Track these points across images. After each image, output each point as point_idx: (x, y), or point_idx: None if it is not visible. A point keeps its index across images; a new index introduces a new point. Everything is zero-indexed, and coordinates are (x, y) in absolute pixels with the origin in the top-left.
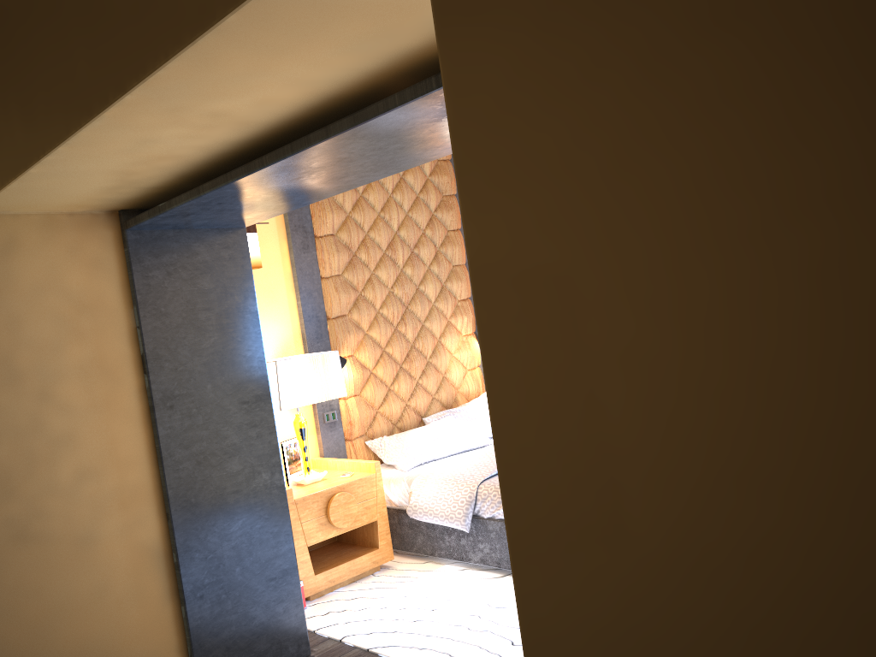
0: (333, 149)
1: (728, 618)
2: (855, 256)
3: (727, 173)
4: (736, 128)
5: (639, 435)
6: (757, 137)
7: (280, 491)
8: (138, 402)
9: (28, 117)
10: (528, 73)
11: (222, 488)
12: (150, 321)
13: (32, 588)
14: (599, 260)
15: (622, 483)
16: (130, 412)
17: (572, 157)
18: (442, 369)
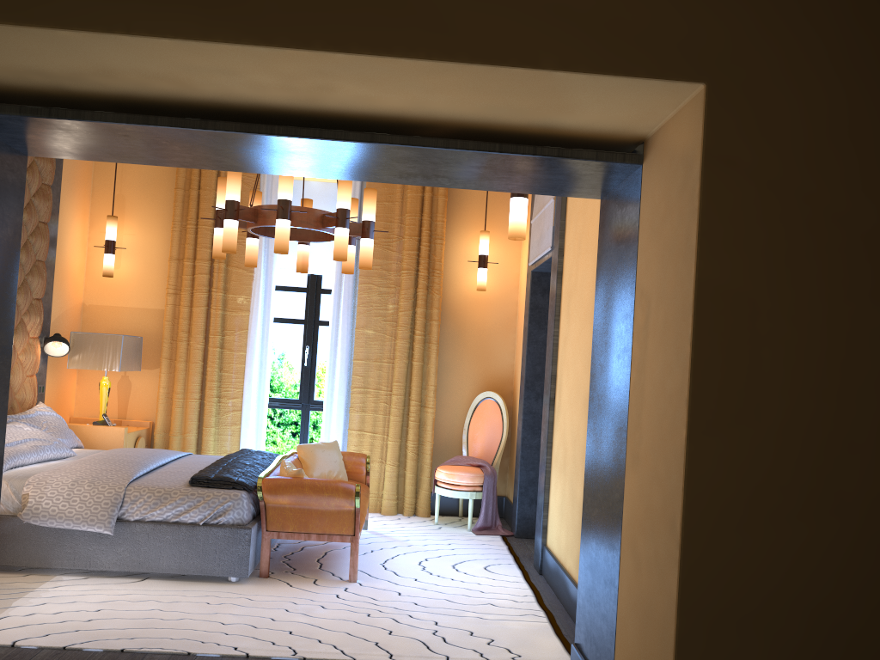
0: (346, 148)
1: (801, 451)
2: (869, 315)
3: (832, 275)
4: (838, 260)
5: (775, 373)
6: (845, 266)
7: None
8: None
9: None
10: (753, 204)
11: None
12: None
13: None
14: (771, 295)
15: (763, 394)
16: None
17: (768, 248)
18: None
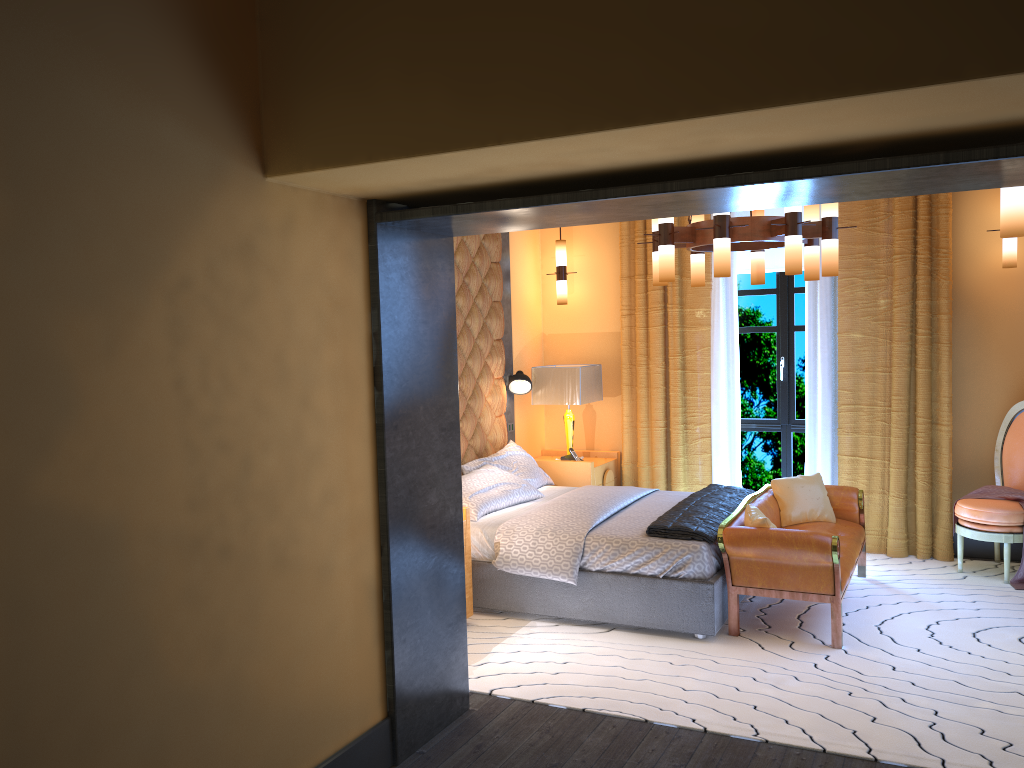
0: (750, 189)
1: None
2: None
3: None
4: None
5: None
6: None
7: (460, 529)
8: (368, 418)
9: (472, 98)
10: None
11: (424, 521)
12: (387, 328)
13: (285, 623)
14: None
15: None
16: (362, 429)
17: None
18: (478, 413)
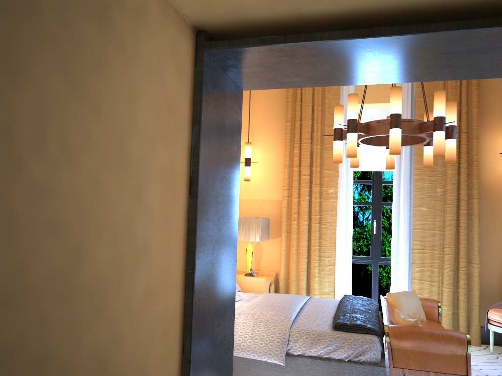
0: None
1: None
2: None
3: None
4: None
5: None
6: None
7: (232, 326)
8: (183, 223)
9: None
10: None
11: (214, 320)
12: (204, 144)
13: None
14: None
15: None
16: (178, 232)
17: None
18: None
